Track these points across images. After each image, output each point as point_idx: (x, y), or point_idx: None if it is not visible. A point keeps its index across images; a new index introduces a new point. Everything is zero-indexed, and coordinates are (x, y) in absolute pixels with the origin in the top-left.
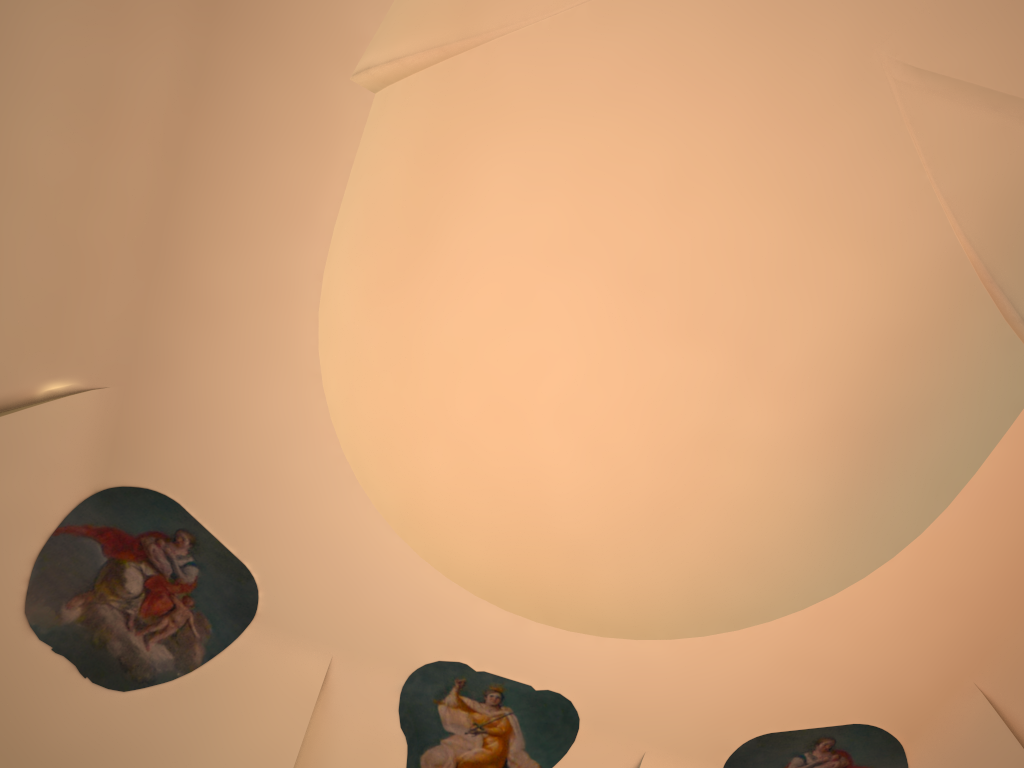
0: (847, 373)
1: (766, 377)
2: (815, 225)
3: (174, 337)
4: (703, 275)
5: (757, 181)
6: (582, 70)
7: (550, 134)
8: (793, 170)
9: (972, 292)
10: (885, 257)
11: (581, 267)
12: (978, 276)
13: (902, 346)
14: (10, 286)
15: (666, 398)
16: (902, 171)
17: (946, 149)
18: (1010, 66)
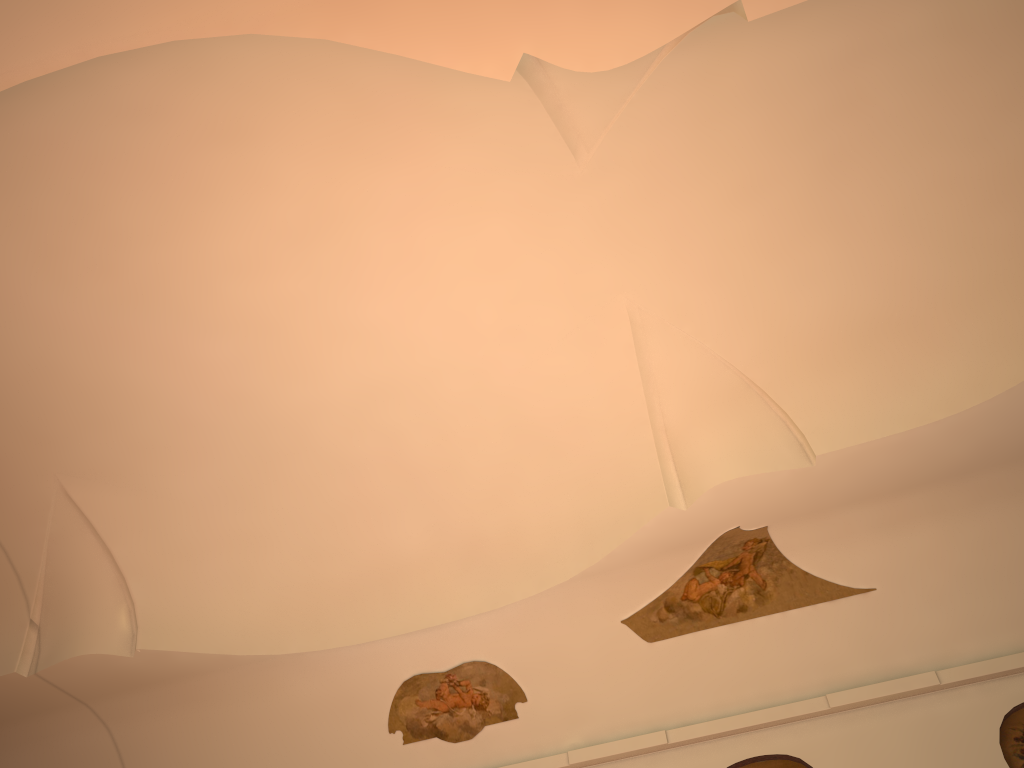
0: (827, 9)
1: (865, 37)
2: (715, 110)
3: (1012, 448)
4: (800, 131)
5: (709, 159)
6: (716, 303)
7: (765, 293)
8: (686, 149)
9: (701, 28)
10: (709, 66)
11: (842, 205)
12: (686, 35)
13: (778, 12)
14: (1010, 518)
15: (926, 80)
16: (640, 107)
17: (607, 103)
18: (530, 123)
